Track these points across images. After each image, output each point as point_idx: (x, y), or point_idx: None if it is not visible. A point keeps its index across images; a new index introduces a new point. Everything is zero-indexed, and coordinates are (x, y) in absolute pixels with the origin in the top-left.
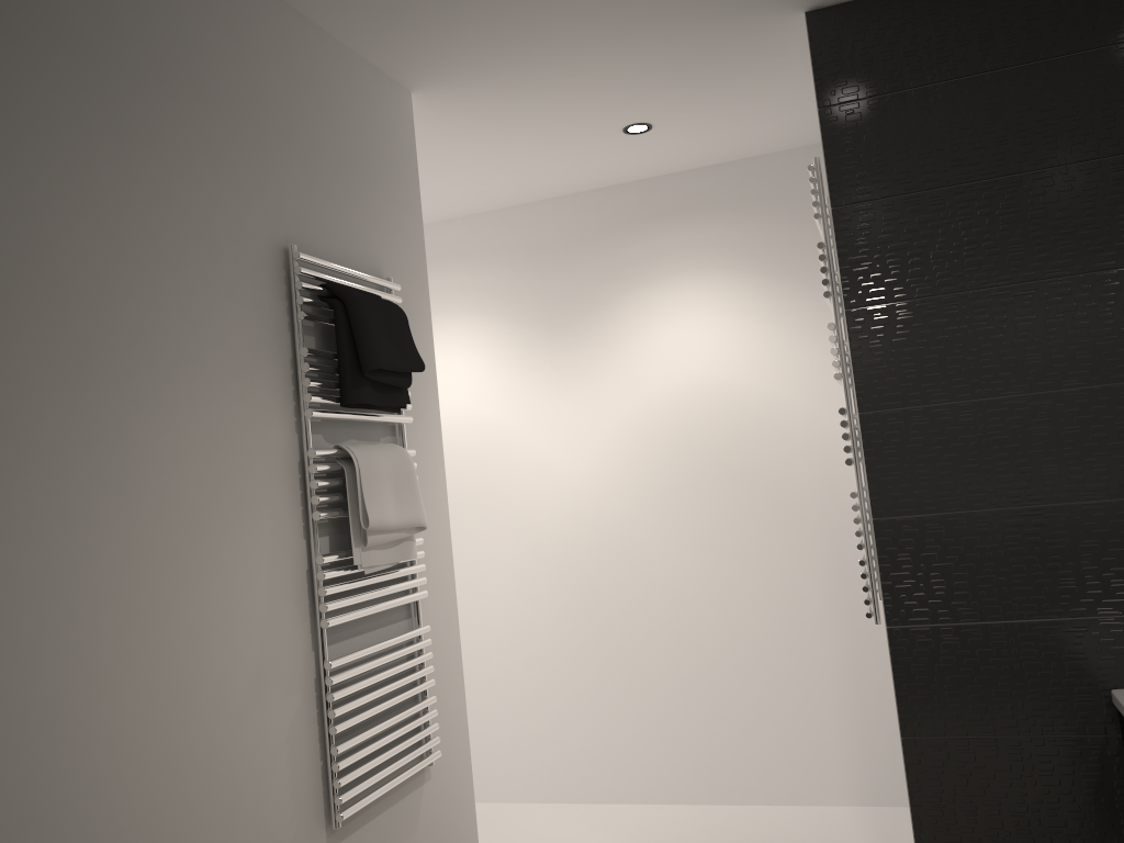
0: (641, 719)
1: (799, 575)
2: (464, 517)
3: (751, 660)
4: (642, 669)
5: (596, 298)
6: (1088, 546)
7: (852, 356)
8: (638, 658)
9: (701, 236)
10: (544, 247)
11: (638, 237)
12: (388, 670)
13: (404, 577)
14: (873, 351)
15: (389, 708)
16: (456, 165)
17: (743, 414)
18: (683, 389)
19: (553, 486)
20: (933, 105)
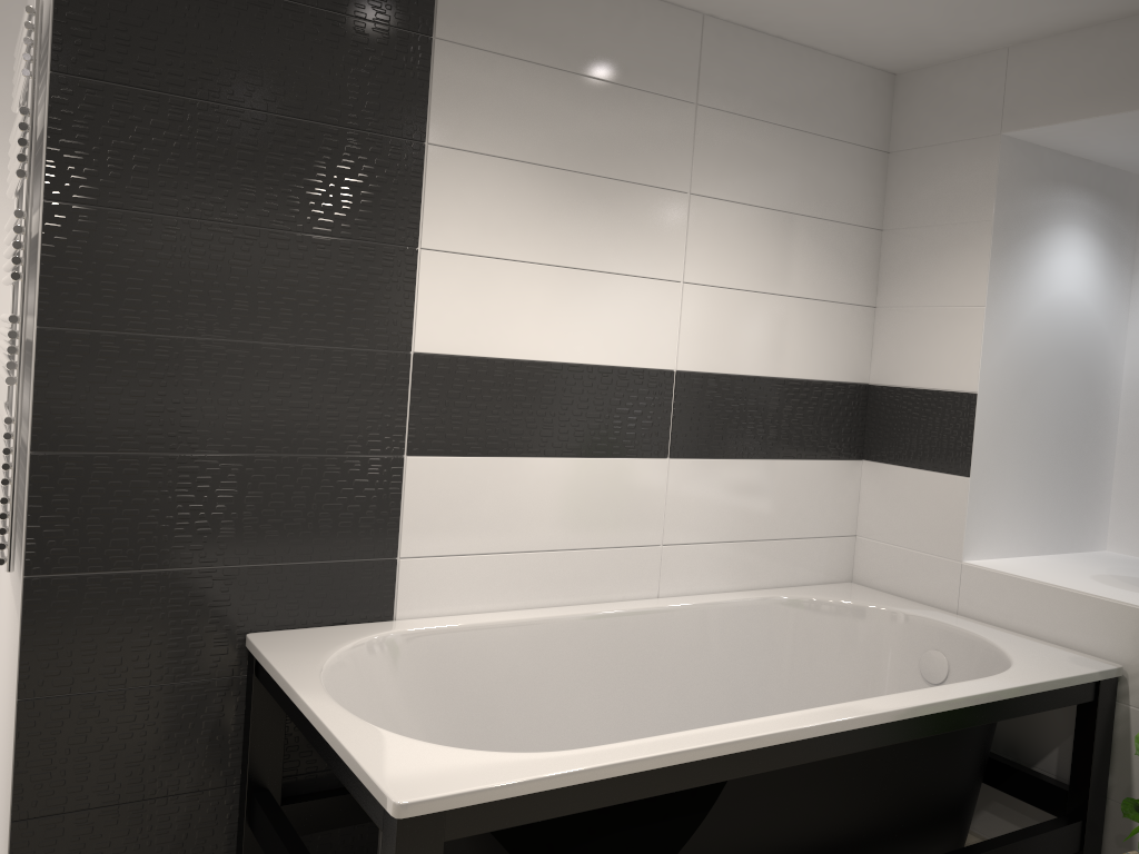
0: None
1: None
2: None
3: None
4: None
5: None
6: (254, 497)
7: (43, 257)
8: None
9: None
10: None
11: None
12: None
13: None
14: (70, 258)
15: None
16: None
17: None
18: None
19: None
20: (195, 2)
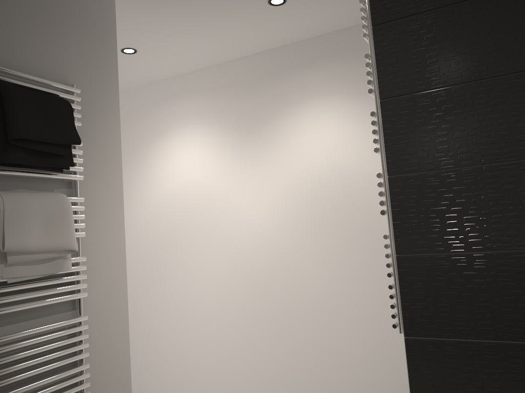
0: (289, 366)
1: (385, 285)
2: (197, 241)
3: (355, 336)
4: (291, 336)
5: (270, 113)
6: None
7: (384, 134)
8: (288, 329)
9: (331, 74)
10: (242, 84)
11: (294, 76)
12: (35, 348)
13: (71, 283)
14: (399, 130)
15: (42, 373)
16: (175, 31)
17: (353, 183)
18: (318, 167)
19: (244, 224)
20: None
